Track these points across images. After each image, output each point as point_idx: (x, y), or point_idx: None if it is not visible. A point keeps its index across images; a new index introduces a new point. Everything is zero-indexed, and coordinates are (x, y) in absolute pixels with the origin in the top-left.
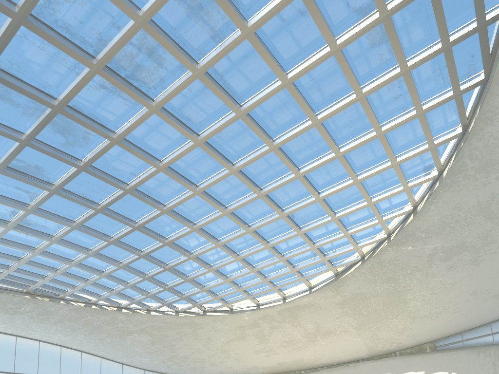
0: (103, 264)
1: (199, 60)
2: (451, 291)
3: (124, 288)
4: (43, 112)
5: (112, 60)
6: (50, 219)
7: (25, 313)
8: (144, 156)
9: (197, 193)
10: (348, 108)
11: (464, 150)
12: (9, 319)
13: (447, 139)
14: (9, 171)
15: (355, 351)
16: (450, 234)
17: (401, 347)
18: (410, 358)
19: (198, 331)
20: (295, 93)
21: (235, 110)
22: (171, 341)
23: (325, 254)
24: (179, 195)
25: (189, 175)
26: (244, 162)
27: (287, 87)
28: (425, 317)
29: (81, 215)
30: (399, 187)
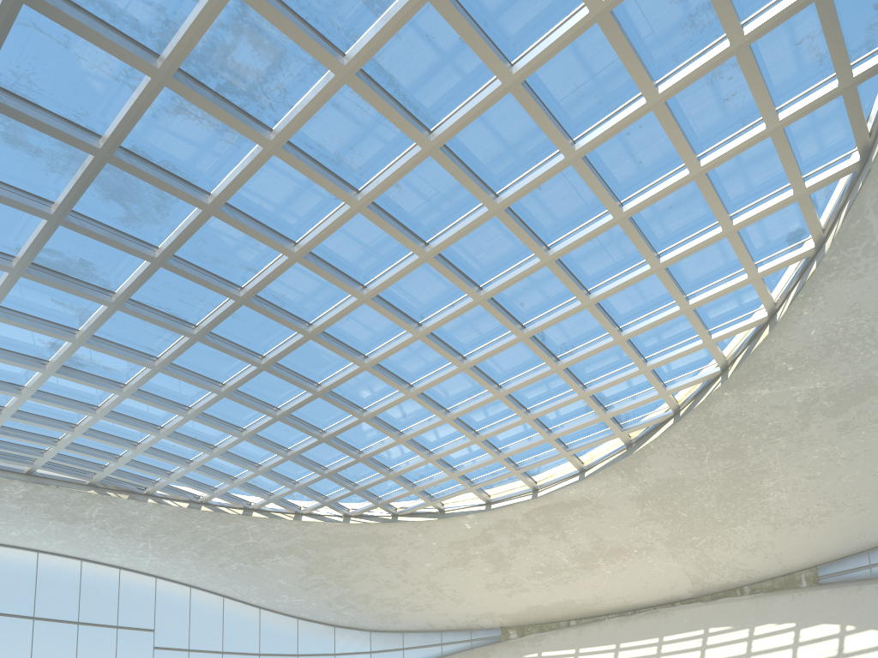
0: (214, 433)
1: (346, 48)
2: (847, 472)
3: (252, 474)
4: (81, 163)
5: (191, 59)
6: (116, 355)
7: (91, 521)
8: (264, 235)
9: (365, 299)
10: (634, 126)
11: (865, 197)
12: (66, 531)
13: (830, 177)
14: (36, 272)
15: (667, 586)
16: (843, 364)
17: (754, 578)
18: (768, 598)
19: (384, 550)
20: (529, 101)
21: (420, 141)
22: (340, 568)
23: (607, 408)
24: (334, 304)
25: (348, 267)
26: (444, 239)
27: (513, 91)
28: (798, 523)
29: (167, 347)
30: (740, 276)
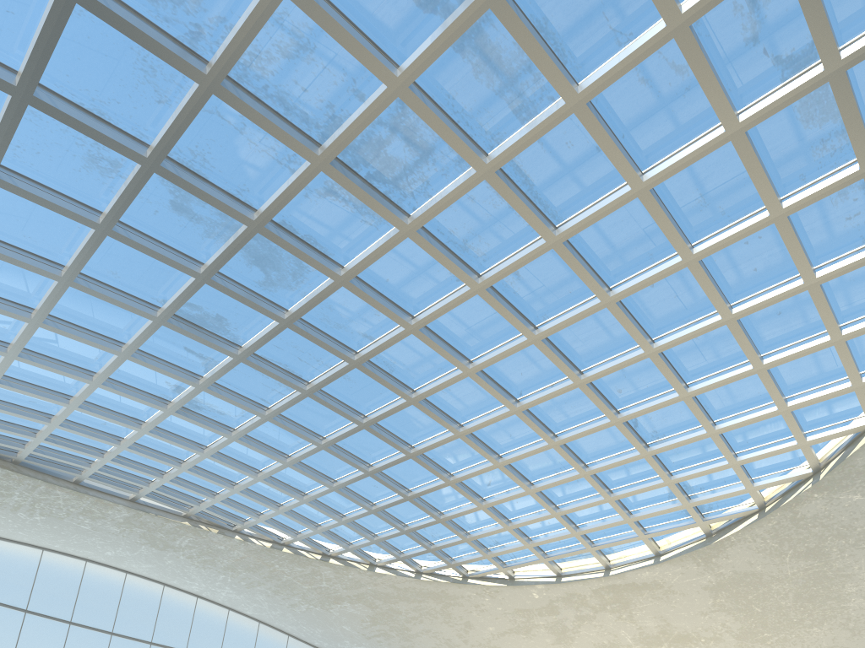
0: (307, 481)
1: (489, 149)
2: None
3: (335, 523)
4: (234, 232)
5: (348, 150)
6: (232, 402)
7: (180, 550)
8: (386, 307)
9: (469, 373)
10: (753, 236)
11: None
12: (155, 557)
13: None
14: (176, 322)
15: None
16: None
17: None
18: None
19: (450, 609)
20: (655, 207)
21: (545, 235)
22: (404, 622)
23: (691, 497)
24: (439, 375)
25: (458, 343)
26: (554, 324)
27: (641, 196)
28: None
29: (279, 399)
30: (843, 383)
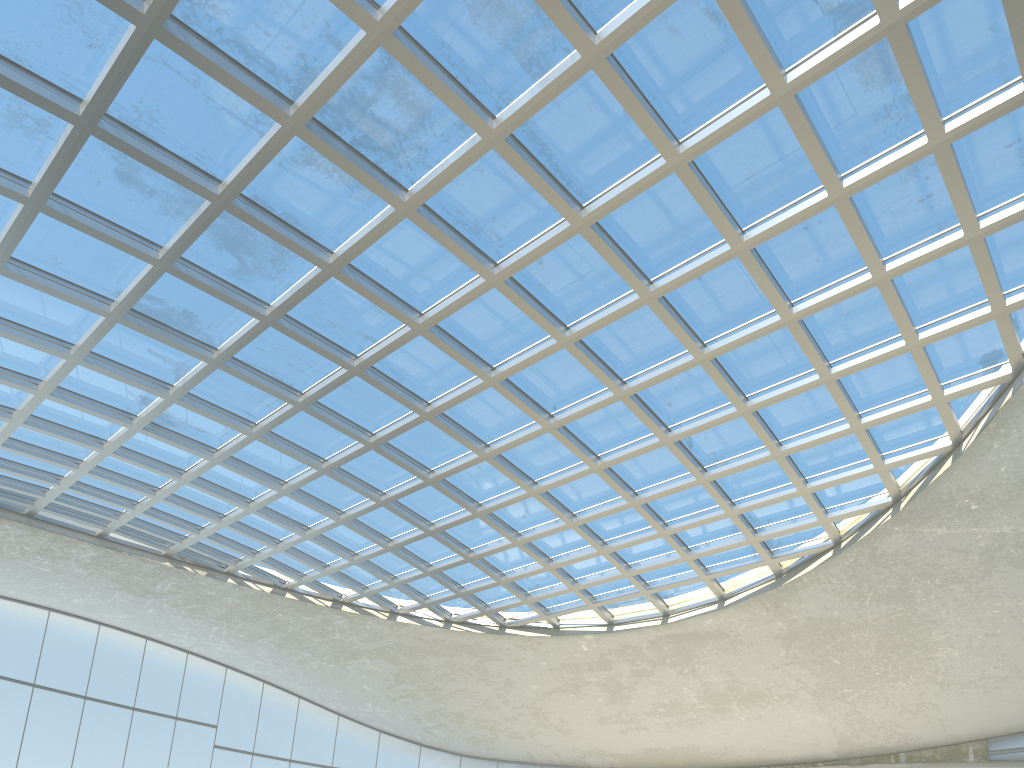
0: (309, 512)
1: (497, 111)
2: None
3: (346, 563)
4: (197, 208)
5: (327, 109)
6: (210, 417)
7: (162, 596)
8: (387, 302)
9: (492, 382)
10: (813, 221)
11: None
12: (133, 605)
13: None
14: (135, 319)
15: (809, 743)
16: None
17: (912, 745)
18: None
19: (487, 665)
20: (695, 184)
21: (569, 217)
22: (434, 680)
23: (757, 530)
24: (458, 384)
25: (477, 346)
26: (587, 324)
27: (678, 171)
28: (970, 686)
29: (268, 413)
30: (923, 397)
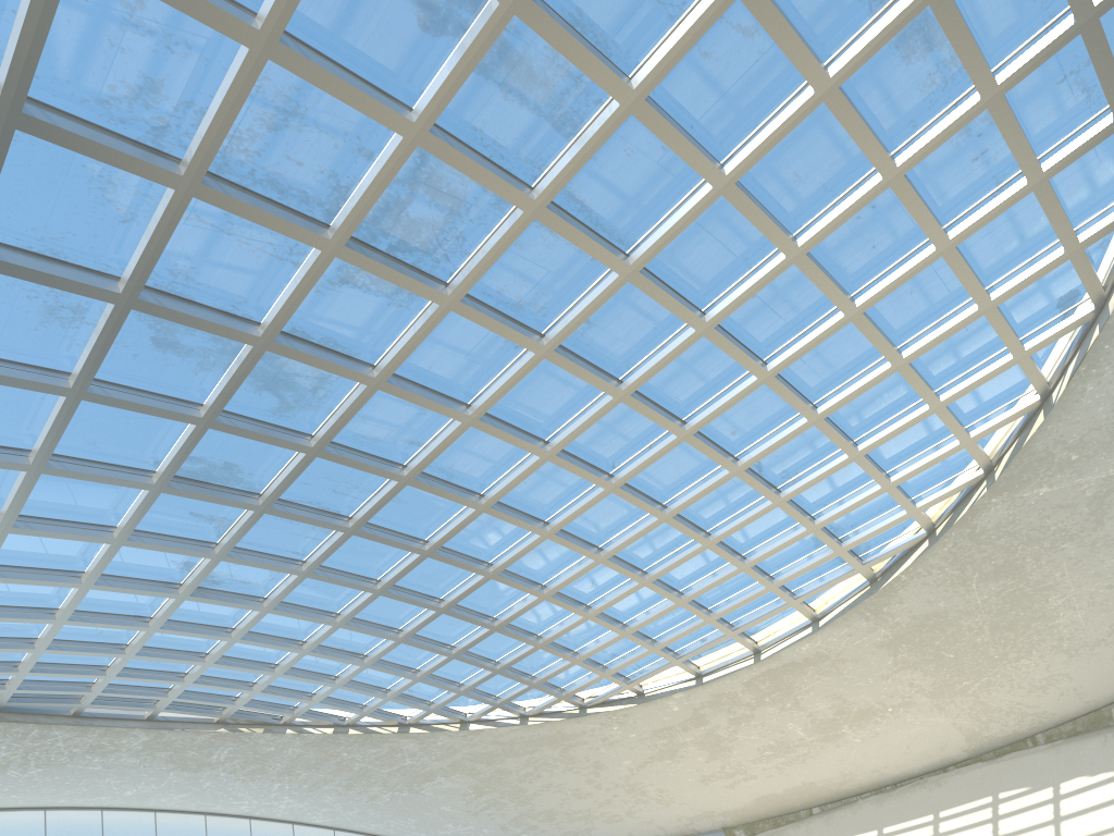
0: (365, 639)
1: (533, 181)
2: None
3: (409, 682)
4: (235, 356)
5: (362, 223)
6: (259, 565)
7: (219, 765)
8: (435, 402)
9: (548, 456)
10: (865, 208)
11: None
12: (189, 782)
13: (1109, 225)
14: (178, 485)
15: (934, 748)
16: None
17: (1048, 722)
18: (1072, 745)
19: (572, 752)
20: (744, 202)
21: (617, 267)
22: (517, 782)
23: (842, 539)
24: (510, 467)
25: (528, 423)
26: (643, 372)
27: (726, 193)
28: (1100, 645)
29: (315, 546)
30: (1002, 357)
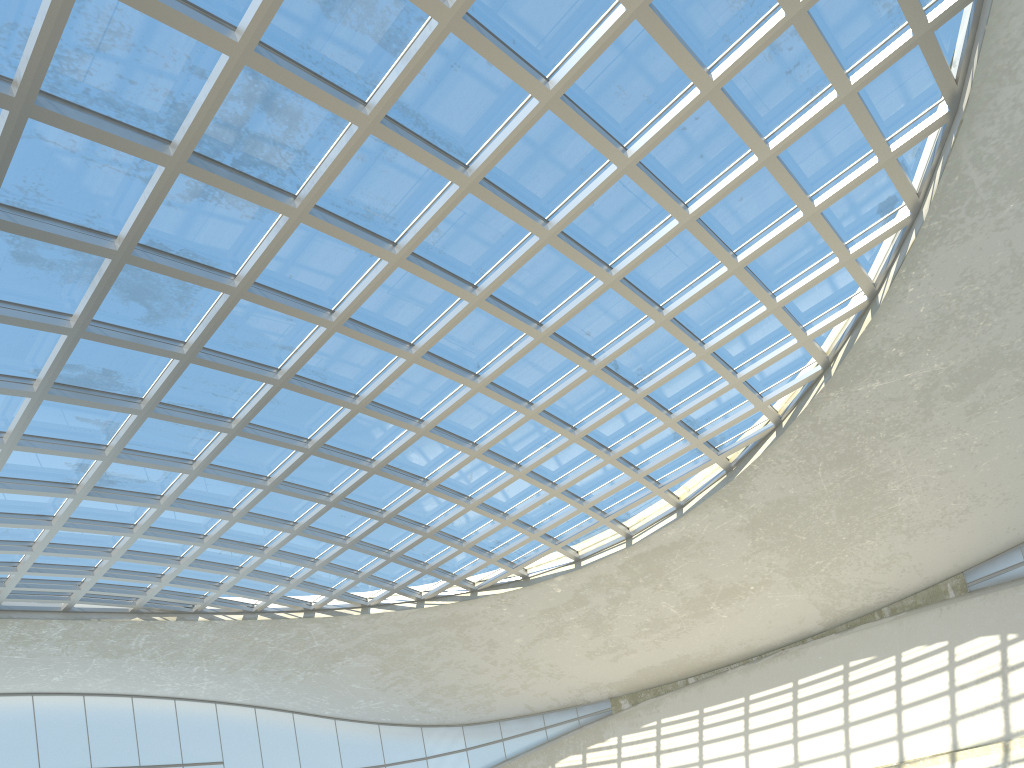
0: (263, 532)
1: (366, 96)
2: (984, 460)
3: (309, 571)
4: (97, 268)
5: (203, 139)
6: (150, 465)
7: (138, 652)
8: (298, 309)
9: (414, 359)
10: (690, 119)
11: (960, 150)
12: (112, 667)
13: (917, 135)
14: (59, 392)
15: (793, 622)
16: (961, 339)
17: (893, 597)
18: (913, 617)
19: (467, 632)
20: (571, 115)
21: (457, 179)
22: (420, 660)
23: (698, 432)
24: (380, 369)
25: (392, 327)
26: (495, 278)
27: (553, 107)
28: (935, 526)
29: (203, 447)
30: (830, 260)
